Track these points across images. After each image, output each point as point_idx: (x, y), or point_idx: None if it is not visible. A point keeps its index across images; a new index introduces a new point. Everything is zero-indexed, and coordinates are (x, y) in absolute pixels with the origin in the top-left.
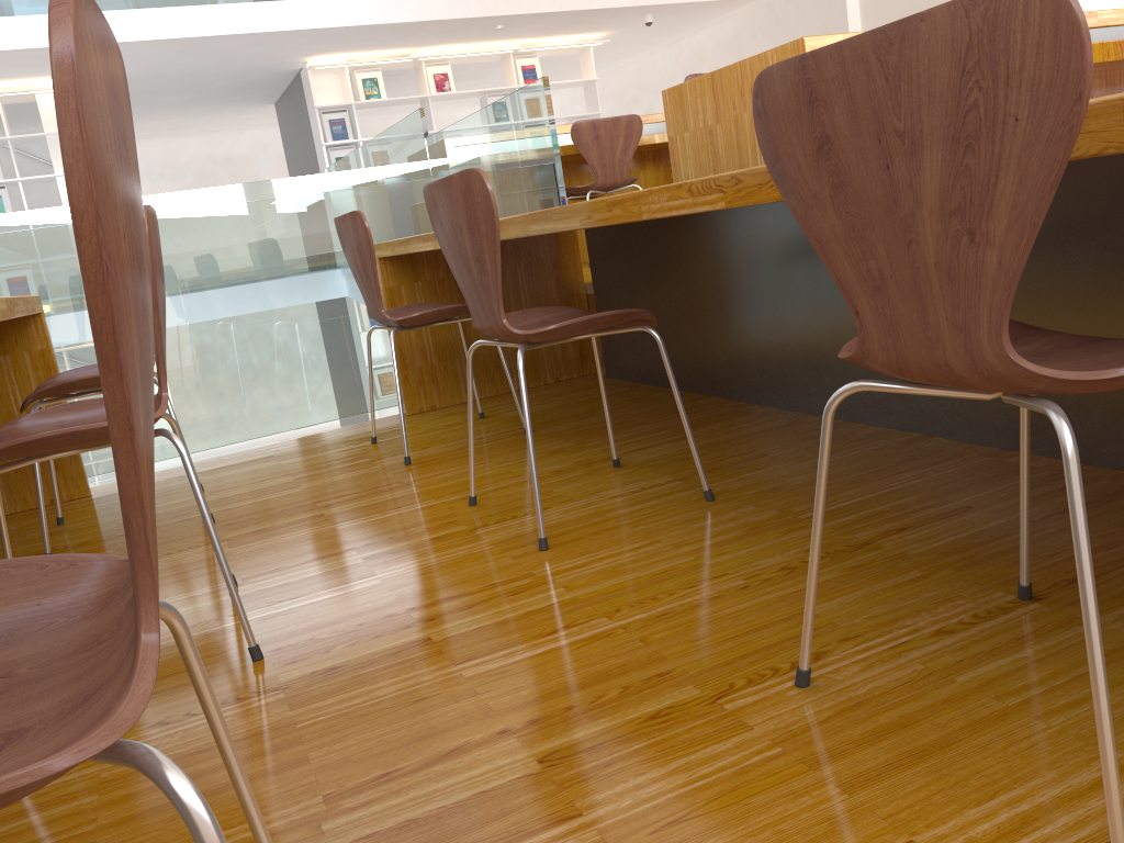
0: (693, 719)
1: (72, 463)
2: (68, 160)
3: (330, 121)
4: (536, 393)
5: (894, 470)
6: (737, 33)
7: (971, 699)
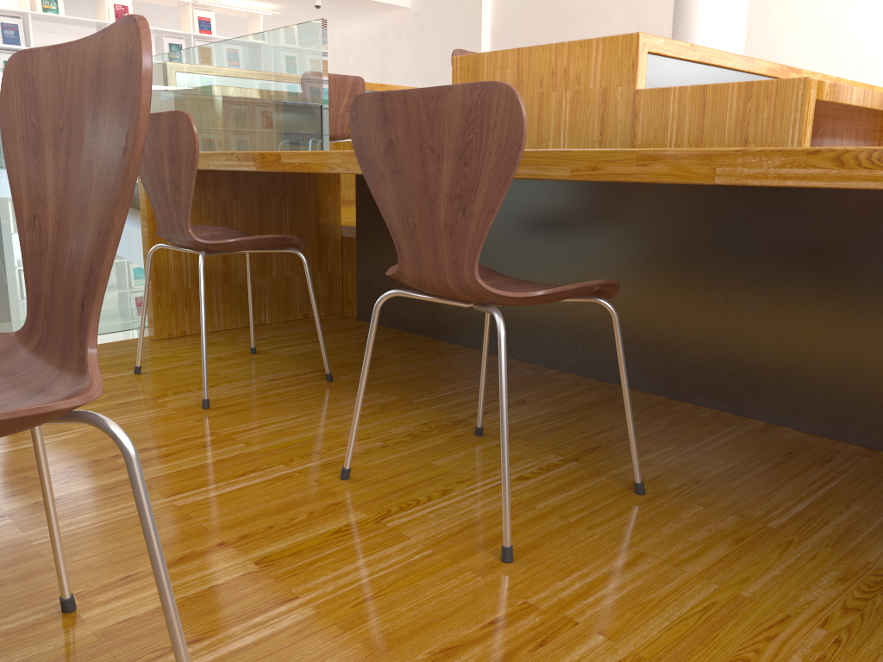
0: None
1: None
2: None
3: (3, 24)
4: (292, 329)
5: (793, 466)
6: (384, 32)
7: None
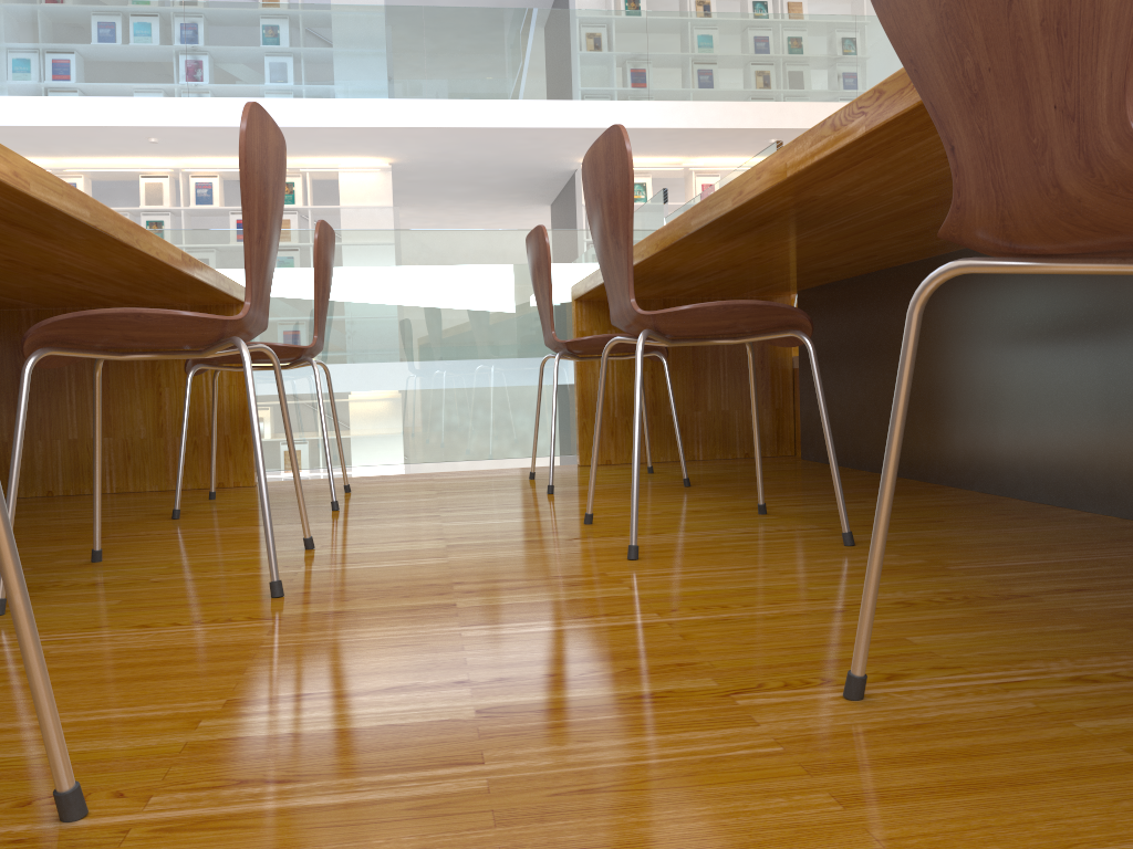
0: (689, 706)
1: (244, 451)
2: None
3: None
4: (719, 463)
5: (1096, 545)
6: None
7: (1089, 746)
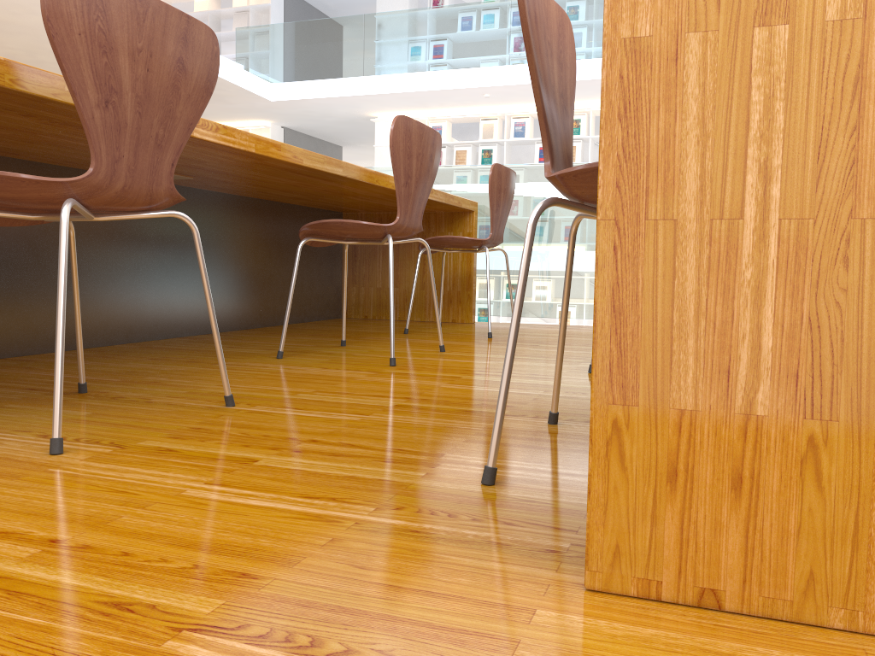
0: (478, 415)
1: (468, 301)
2: (41, 4)
3: None
4: None
5: None
6: None
7: None
